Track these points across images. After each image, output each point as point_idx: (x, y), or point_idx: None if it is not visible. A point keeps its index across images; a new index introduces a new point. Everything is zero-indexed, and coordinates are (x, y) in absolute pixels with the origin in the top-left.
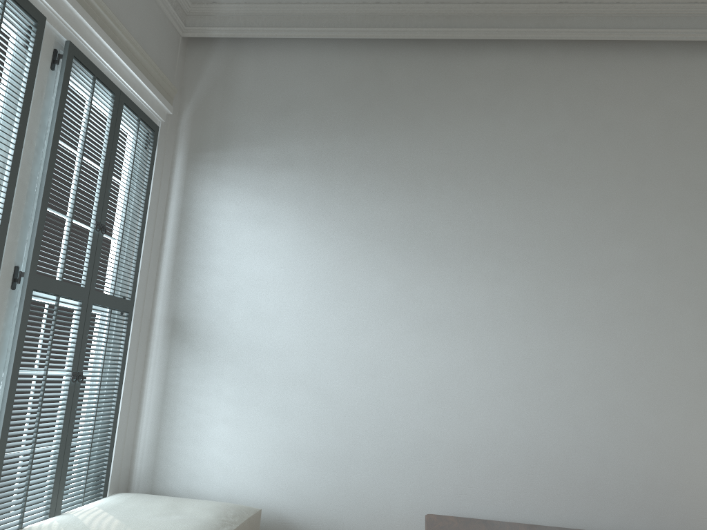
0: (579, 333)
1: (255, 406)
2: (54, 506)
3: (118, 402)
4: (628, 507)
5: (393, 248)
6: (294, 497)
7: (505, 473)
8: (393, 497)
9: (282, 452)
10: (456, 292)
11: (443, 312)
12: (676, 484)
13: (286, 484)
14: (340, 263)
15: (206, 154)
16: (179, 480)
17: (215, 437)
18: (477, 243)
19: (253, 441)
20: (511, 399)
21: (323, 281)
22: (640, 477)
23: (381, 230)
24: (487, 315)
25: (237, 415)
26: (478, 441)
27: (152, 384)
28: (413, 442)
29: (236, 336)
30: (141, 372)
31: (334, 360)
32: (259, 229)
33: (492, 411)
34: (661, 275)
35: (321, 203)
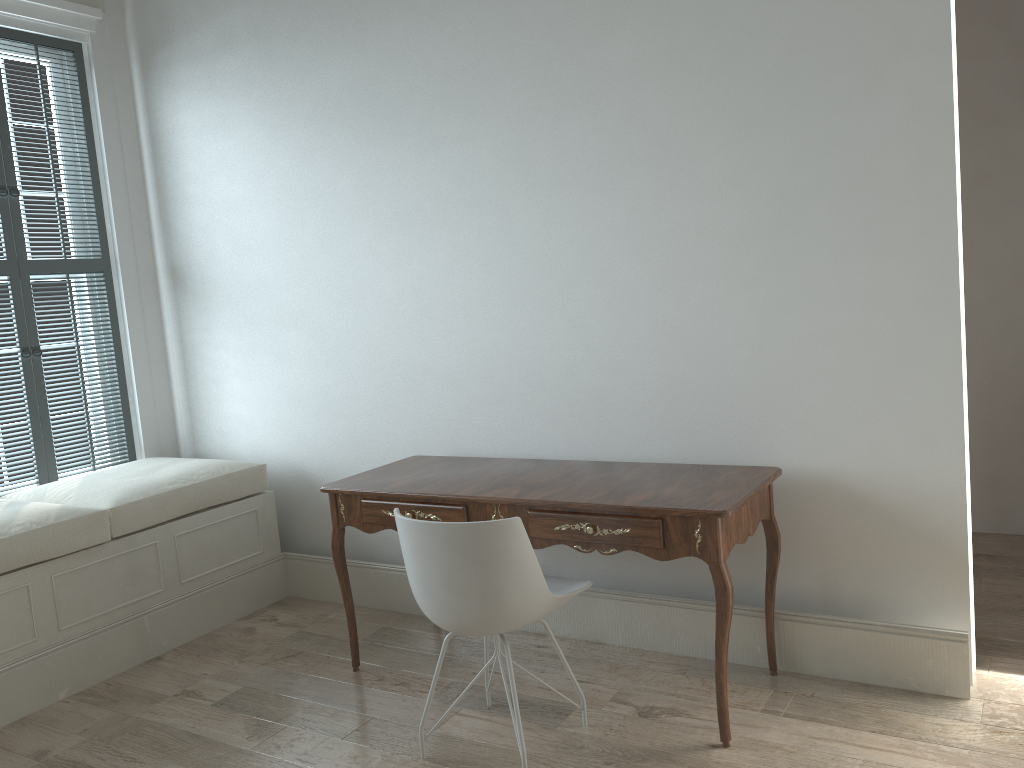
0: (570, 195)
1: (257, 353)
2: (46, 476)
3: (121, 368)
4: (648, 427)
5: (348, 127)
6: (308, 449)
7: (504, 399)
8: (395, 440)
9: (288, 401)
10: (422, 171)
11: (412, 201)
12: (707, 389)
13: (299, 435)
14: (300, 162)
15: (155, 57)
16: (213, 441)
17: (232, 392)
18: (436, 93)
19: (263, 392)
20: (499, 303)
21: (288, 189)
22: (661, 386)
23: (332, 106)
24: (460, 193)
25: (245, 366)
26: (470, 362)
27: (172, 342)
28: (405, 372)
29: (226, 276)
30: (160, 331)
31: (315, 287)
32: (219, 139)
33: (481, 322)
34: (672, 76)
35: (269, 87)
